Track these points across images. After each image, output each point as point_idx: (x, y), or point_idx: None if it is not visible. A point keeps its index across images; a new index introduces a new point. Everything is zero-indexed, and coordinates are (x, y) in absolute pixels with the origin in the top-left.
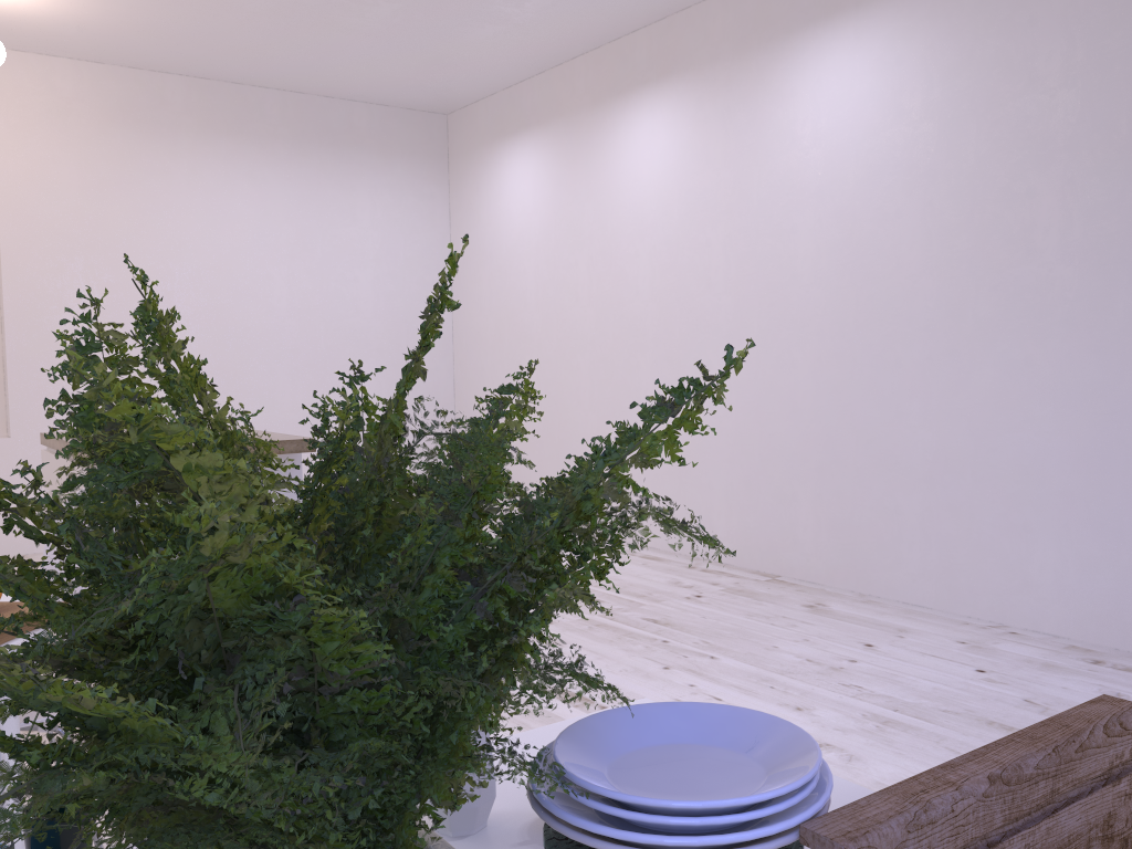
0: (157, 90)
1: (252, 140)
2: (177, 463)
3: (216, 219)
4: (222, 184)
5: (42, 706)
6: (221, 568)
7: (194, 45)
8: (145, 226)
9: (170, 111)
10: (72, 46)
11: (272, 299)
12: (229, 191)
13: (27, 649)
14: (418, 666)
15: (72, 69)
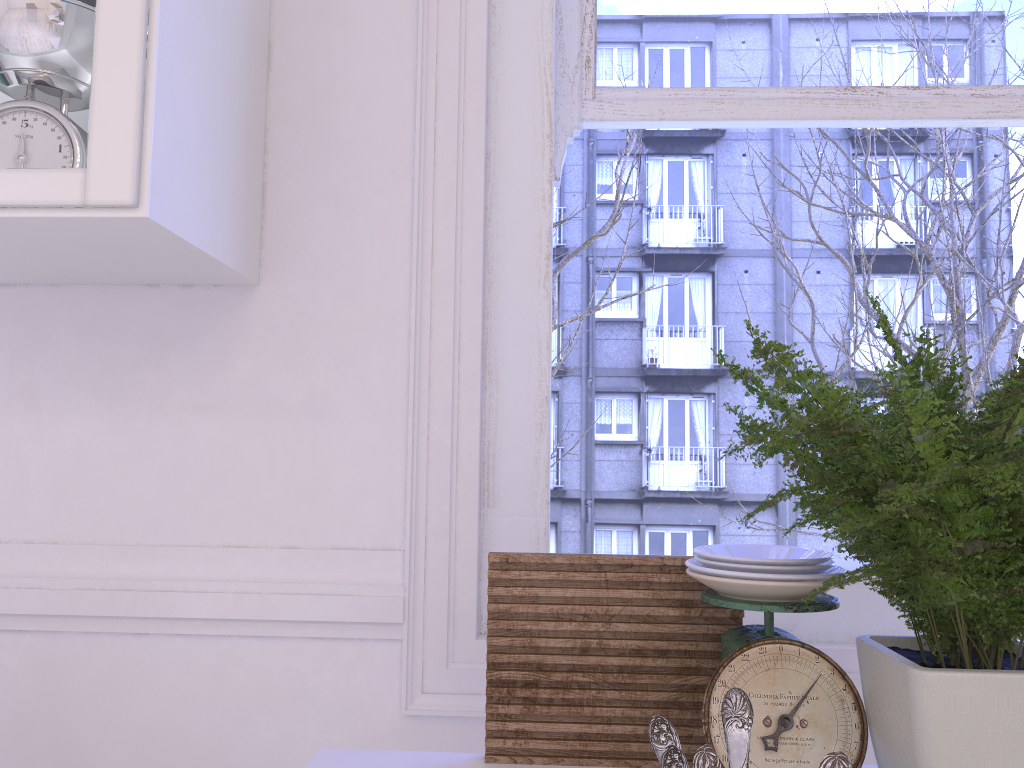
0: None
1: None
2: None
3: None
4: None
5: None
6: None
7: None
8: None
9: None
10: None
11: None
12: None
13: None
14: None
15: None
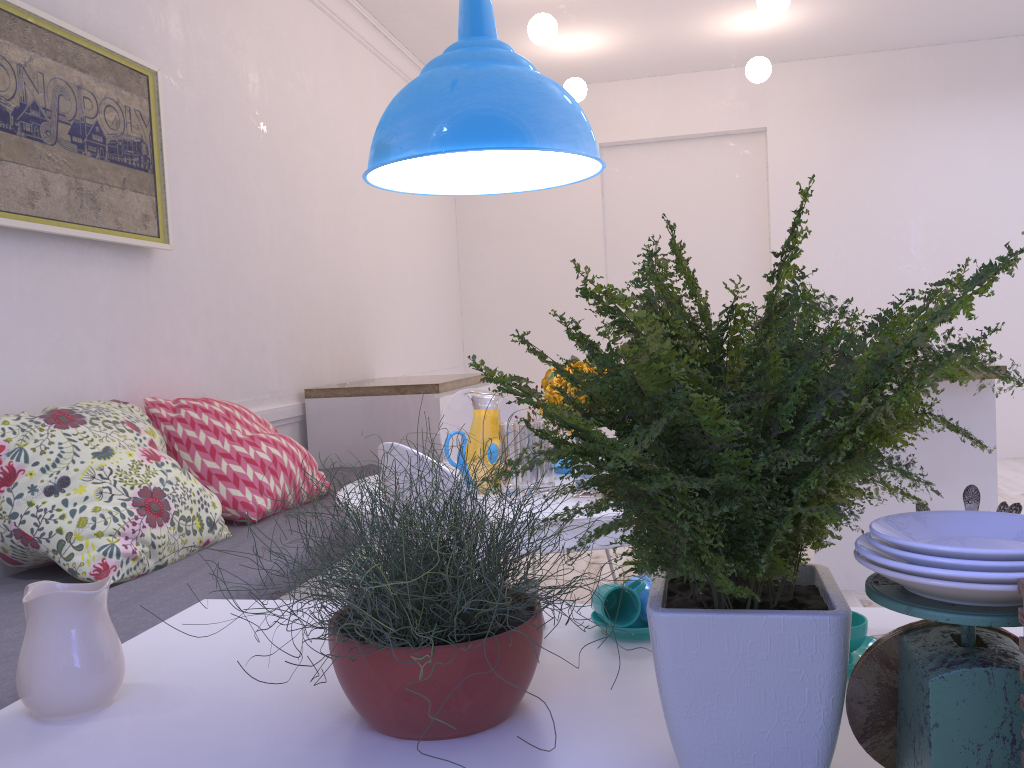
0: (896, 65)
1: (987, 91)
2: (630, 316)
3: (949, 172)
4: (956, 138)
5: (561, 423)
6: (637, 366)
7: (927, 18)
8: (884, 187)
9: (908, 81)
10: (824, 47)
11: (1005, 240)
12: (962, 144)
13: (567, 403)
14: (775, 445)
15: (825, 65)
